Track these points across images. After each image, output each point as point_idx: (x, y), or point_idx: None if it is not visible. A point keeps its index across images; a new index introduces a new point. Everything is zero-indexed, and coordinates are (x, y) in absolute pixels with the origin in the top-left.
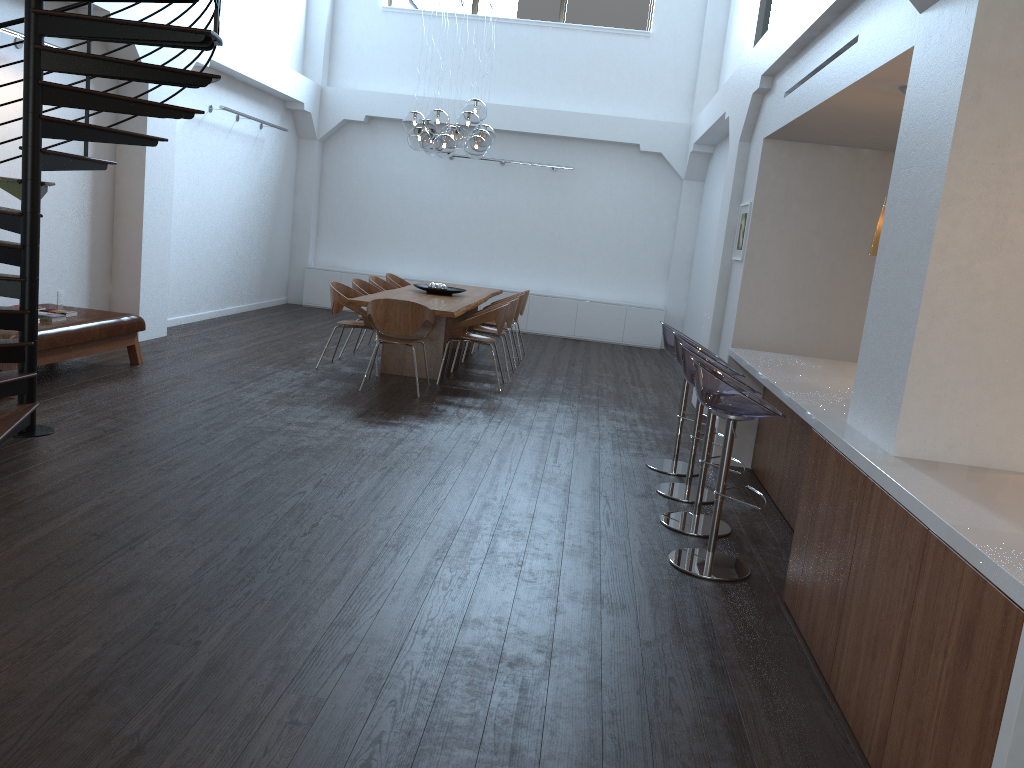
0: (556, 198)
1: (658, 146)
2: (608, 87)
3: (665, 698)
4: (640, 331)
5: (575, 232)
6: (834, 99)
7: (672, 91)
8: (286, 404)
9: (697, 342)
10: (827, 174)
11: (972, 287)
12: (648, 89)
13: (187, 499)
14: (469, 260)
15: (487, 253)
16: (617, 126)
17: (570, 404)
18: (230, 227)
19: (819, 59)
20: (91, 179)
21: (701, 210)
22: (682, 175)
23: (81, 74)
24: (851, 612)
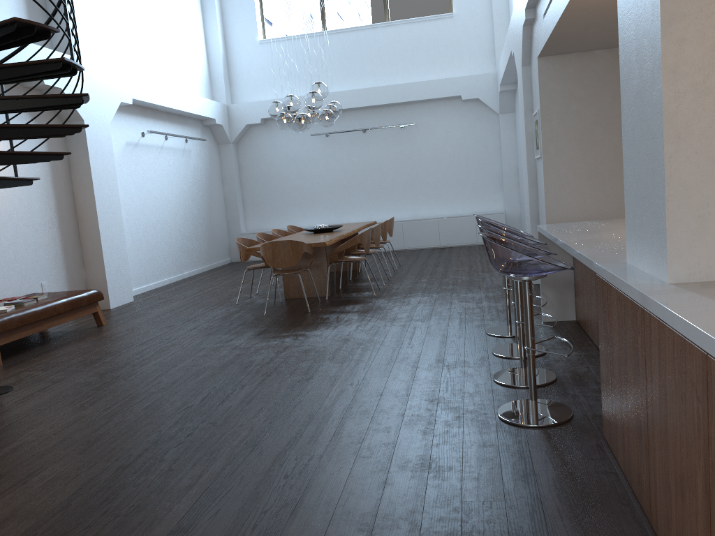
0: (408, 148)
1: (475, 94)
2: (430, 60)
3: None
4: None
5: (427, 169)
6: None
7: (477, 52)
8: (203, 335)
9: None
10: (595, 74)
11: (713, 100)
12: (459, 54)
13: (91, 429)
14: (354, 206)
15: (366, 198)
16: (441, 86)
17: (430, 295)
18: (175, 215)
19: None
20: (54, 198)
21: (516, 133)
22: (497, 111)
23: None
24: (656, 448)
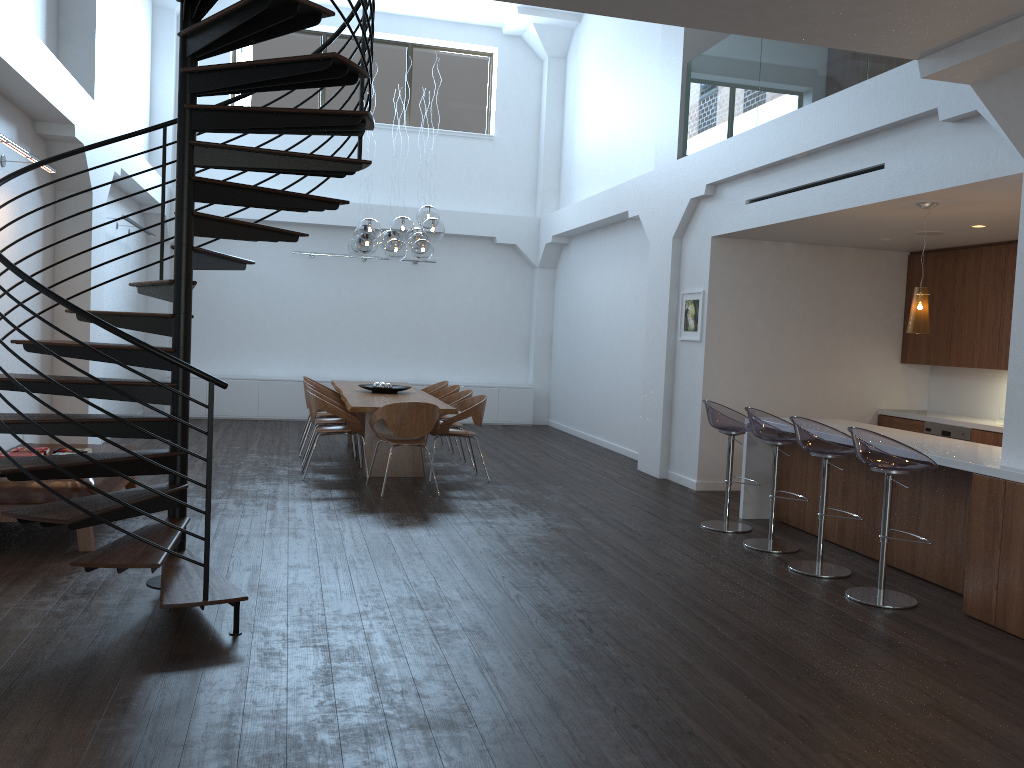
0: (419, 290)
1: (513, 238)
2: (459, 185)
3: (1023, 697)
4: (513, 410)
5: (440, 321)
6: (844, 210)
7: (517, 188)
8: (347, 518)
9: (588, 415)
10: (761, 264)
11: None
12: (496, 187)
13: (445, 619)
14: (337, 356)
15: (355, 347)
16: (474, 221)
17: (560, 484)
18: (114, 341)
19: (811, 177)
20: (41, 302)
21: (557, 294)
22: (536, 264)
23: (225, 203)
24: None
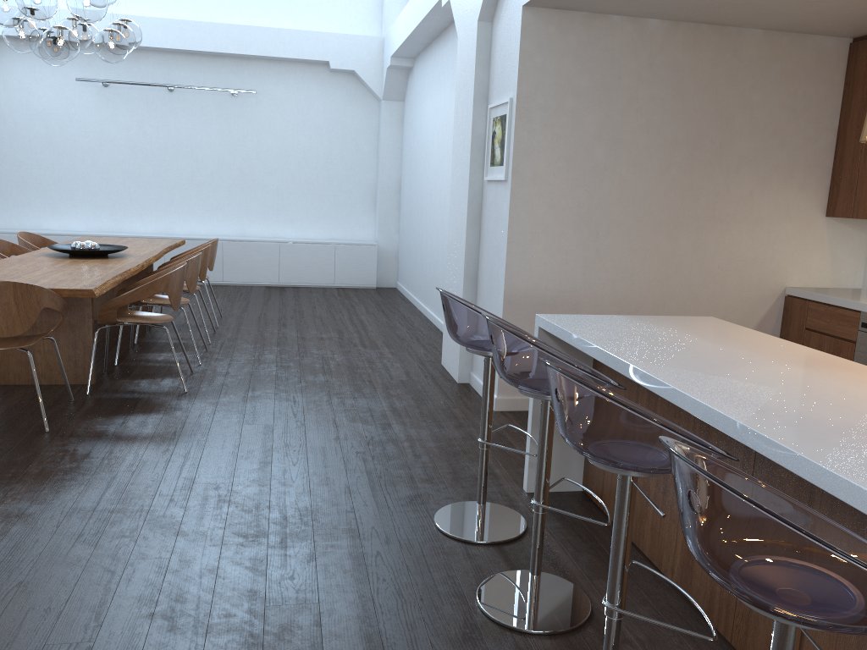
0: (240, 128)
1: (350, 63)
2: None
3: None
4: (353, 270)
5: (267, 165)
6: None
7: (358, 1)
8: None
9: (422, 280)
10: (607, 55)
11: None
12: None
13: None
14: (144, 206)
15: (166, 196)
16: (302, 41)
17: (290, 399)
18: None
19: None
20: None
21: (405, 132)
22: (380, 95)
23: None
24: None
